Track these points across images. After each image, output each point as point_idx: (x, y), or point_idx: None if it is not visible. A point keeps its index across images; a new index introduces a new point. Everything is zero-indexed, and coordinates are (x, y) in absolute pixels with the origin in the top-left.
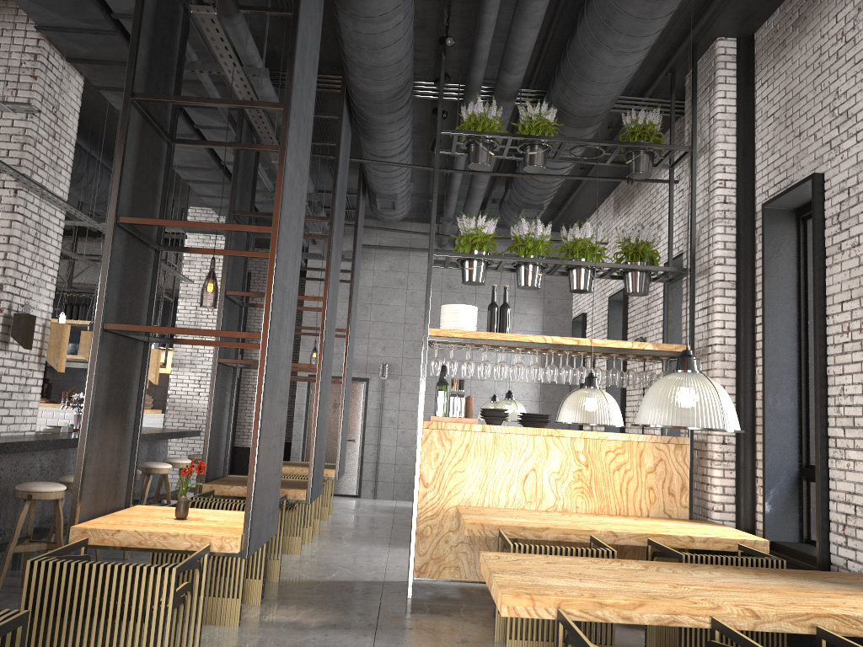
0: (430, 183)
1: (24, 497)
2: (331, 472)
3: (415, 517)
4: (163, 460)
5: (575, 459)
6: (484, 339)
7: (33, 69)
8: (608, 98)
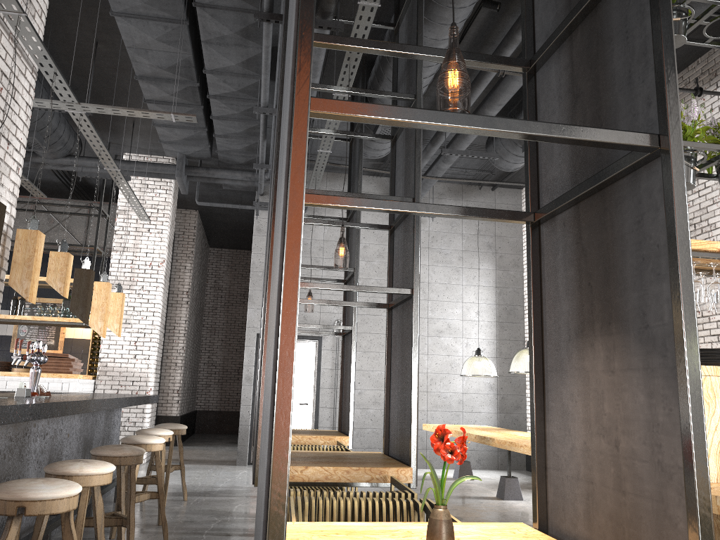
0: None
1: (9, 512)
2: (345, 439)
3: None
4: (139, 432)
5: None
6: None
7: None
8: None
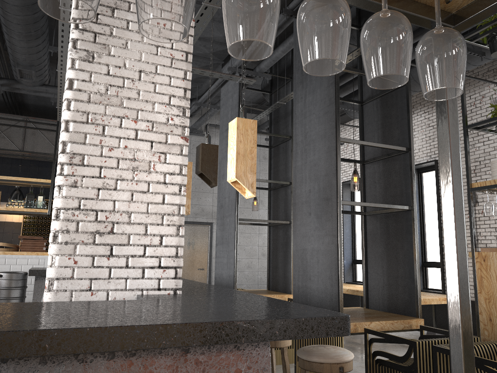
0: None
1: (334, 371)
2: (291, 296)
3: None
4: None
5: None
6: None
7: None
8: None
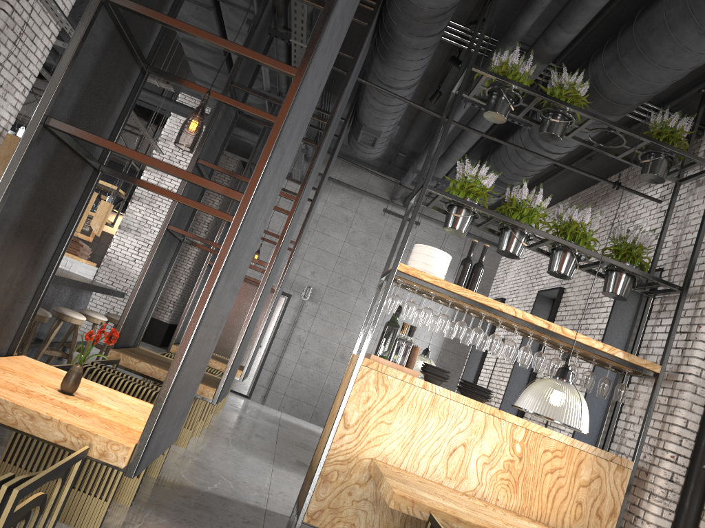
0: (407, 136)
1: None
2: (238, 372)
3: (325, 457)
4: (80, 310)
5: (510, 448)
6: (453, 291)
7: None
8: (654, 87)
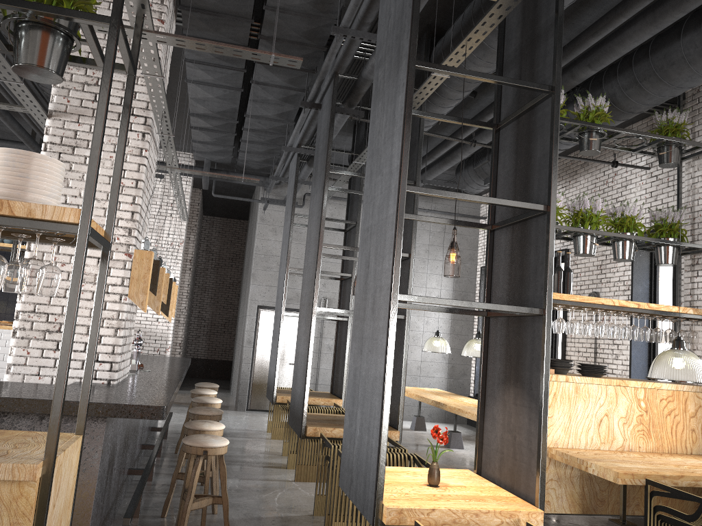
0: None
1: (199, 453)
2: (340, 401)
3: None
4: (194, 391)
5: (637, 406)
6: (565, 300)
7: (159, 13)
8: (667, 99)
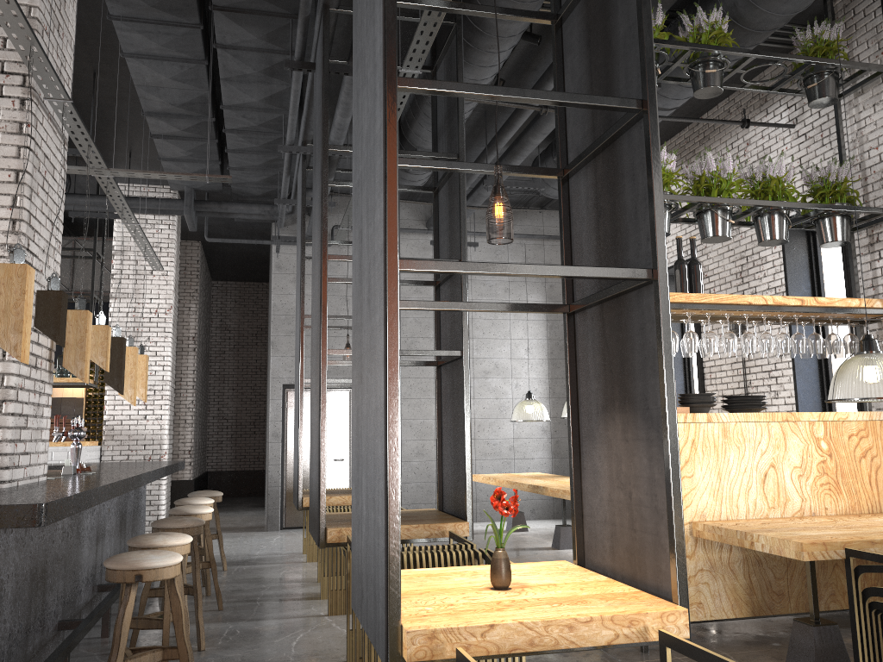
0: None
1: (128, 580)
2: None
3: None
4: (179, 502)
5: (816, 448)
6: (694, 302)
7: None
8: None
